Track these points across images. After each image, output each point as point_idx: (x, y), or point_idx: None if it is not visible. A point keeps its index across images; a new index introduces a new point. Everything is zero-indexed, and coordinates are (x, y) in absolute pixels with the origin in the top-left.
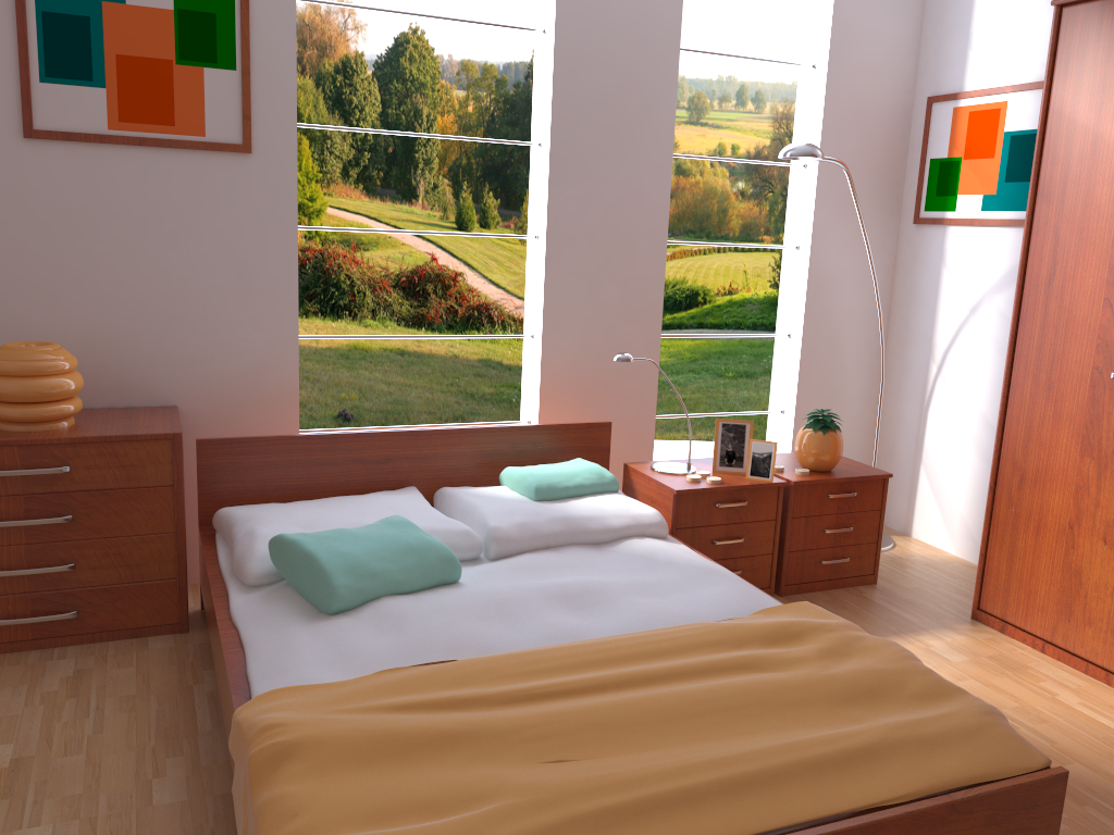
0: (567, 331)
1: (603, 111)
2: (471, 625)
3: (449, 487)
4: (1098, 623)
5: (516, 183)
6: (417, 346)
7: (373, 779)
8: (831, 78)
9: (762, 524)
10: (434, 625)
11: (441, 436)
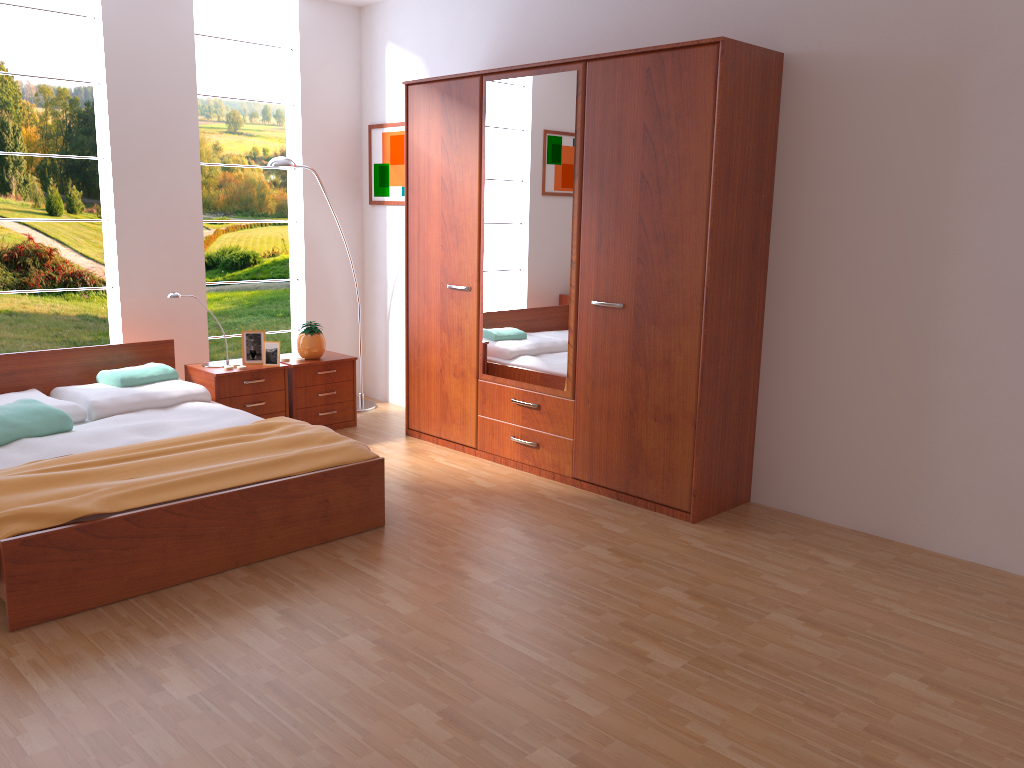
0: (137, 282)
1: (147, 136)
2: (82, 444)
3: (61, 387)
4: (457, 420)
5: (95, 178)
6: (23, 307)
7: (32, 493)
8: (305, 113)
9: (276, 393)
10: (58, 446)
11: (51, 355)
